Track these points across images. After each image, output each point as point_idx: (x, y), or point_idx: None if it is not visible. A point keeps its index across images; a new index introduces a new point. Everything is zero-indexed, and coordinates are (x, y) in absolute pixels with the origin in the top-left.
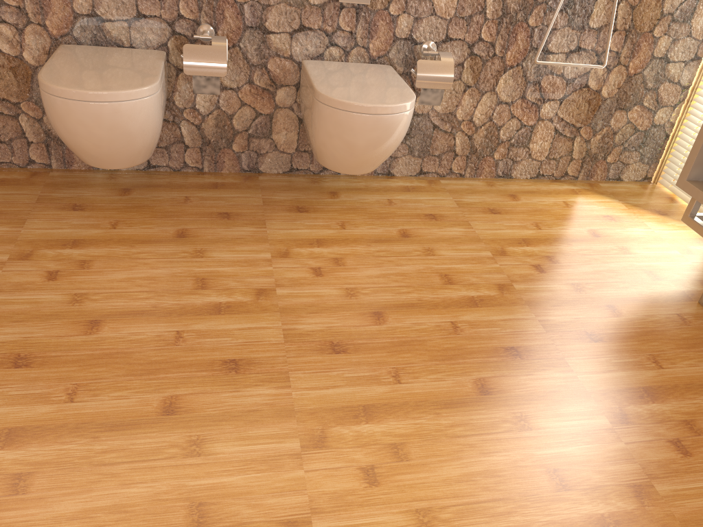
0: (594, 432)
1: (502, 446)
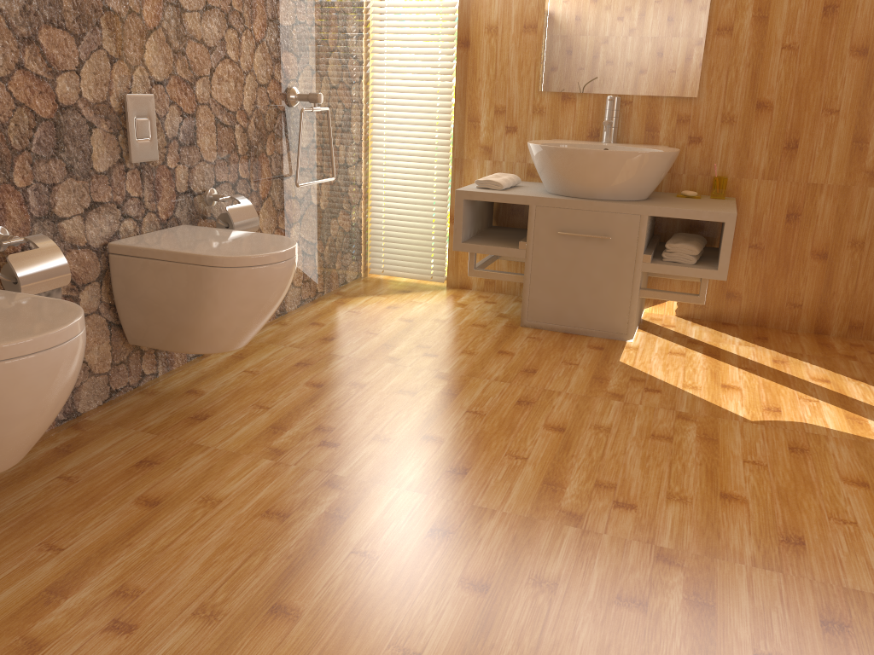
0: (625, 409)
1: (620, 444)
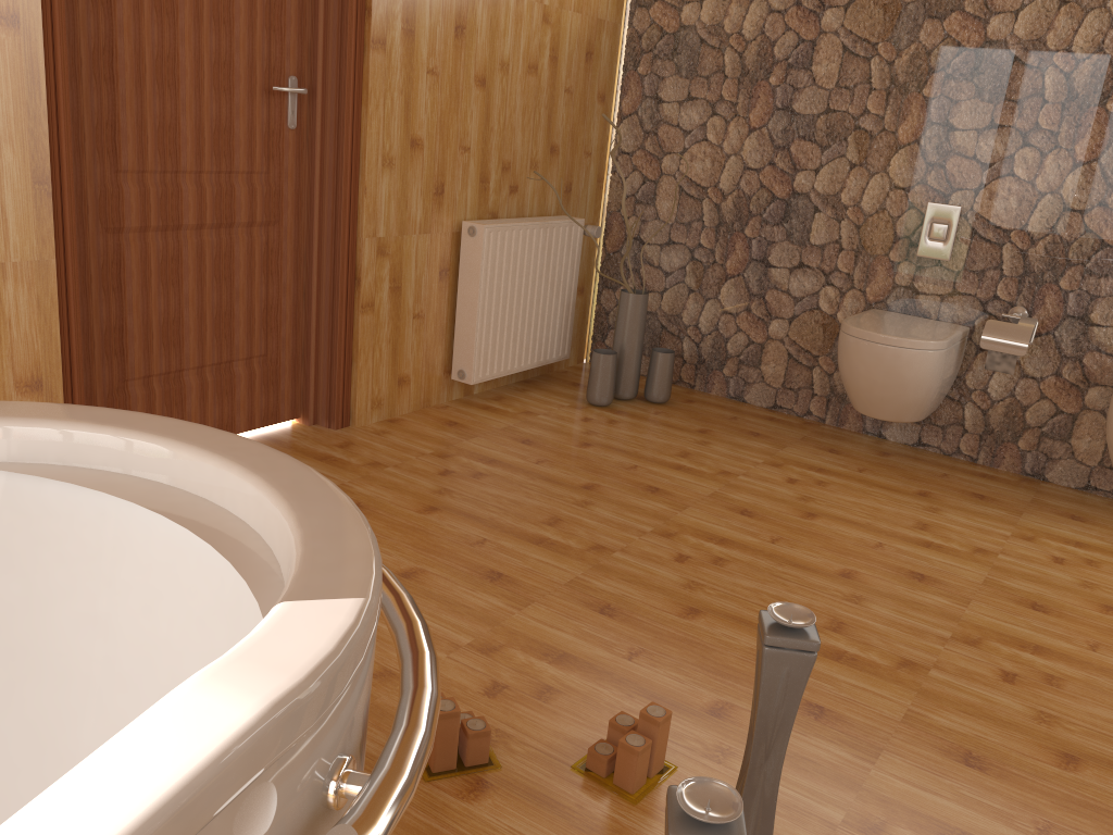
0: None
1: None
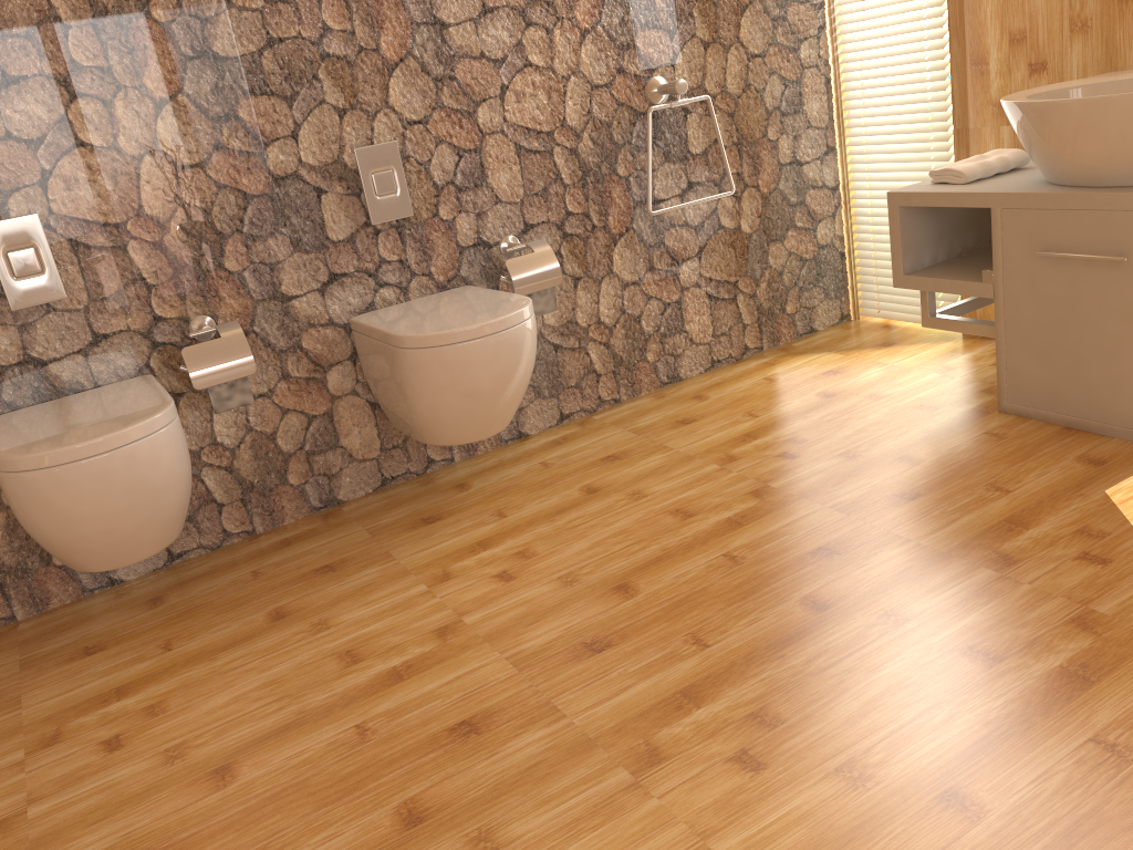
0: (985, 588)
1: (887, 653)
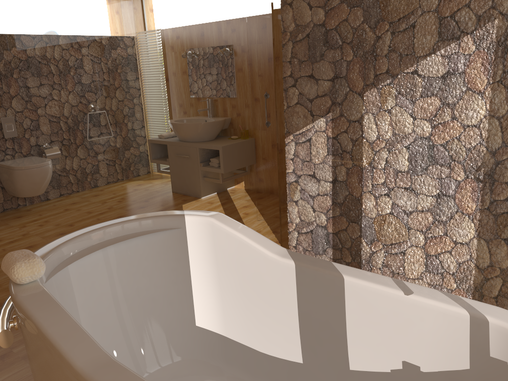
0: None
1: None
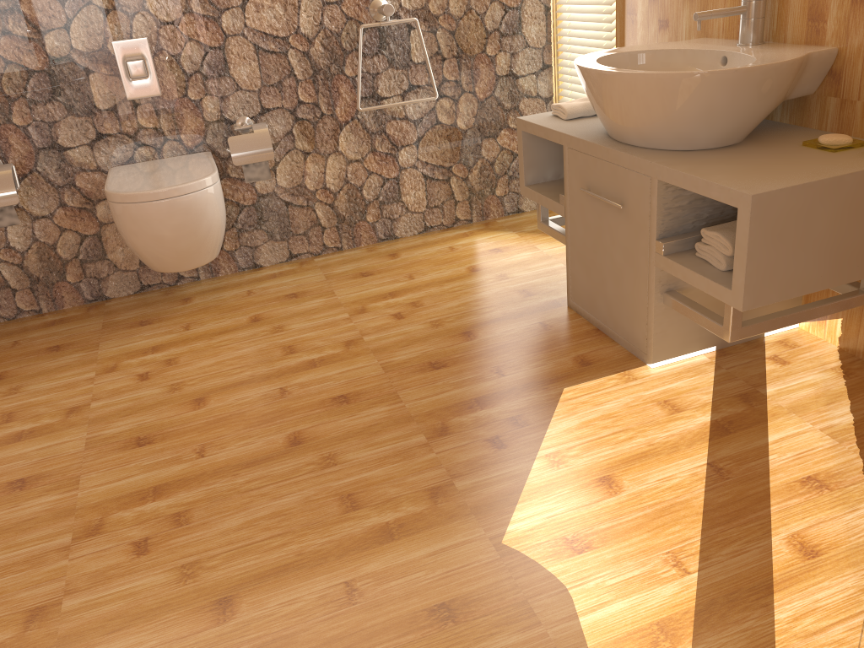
0: (406, 451)
1: (298, 487)
